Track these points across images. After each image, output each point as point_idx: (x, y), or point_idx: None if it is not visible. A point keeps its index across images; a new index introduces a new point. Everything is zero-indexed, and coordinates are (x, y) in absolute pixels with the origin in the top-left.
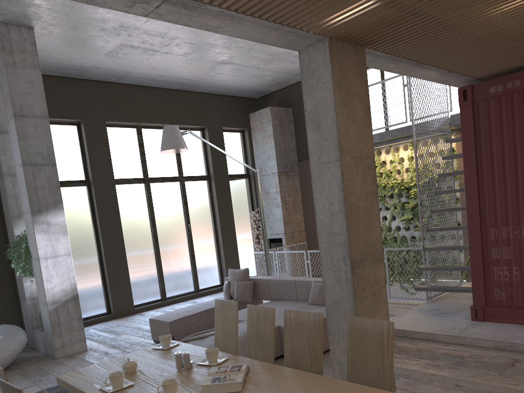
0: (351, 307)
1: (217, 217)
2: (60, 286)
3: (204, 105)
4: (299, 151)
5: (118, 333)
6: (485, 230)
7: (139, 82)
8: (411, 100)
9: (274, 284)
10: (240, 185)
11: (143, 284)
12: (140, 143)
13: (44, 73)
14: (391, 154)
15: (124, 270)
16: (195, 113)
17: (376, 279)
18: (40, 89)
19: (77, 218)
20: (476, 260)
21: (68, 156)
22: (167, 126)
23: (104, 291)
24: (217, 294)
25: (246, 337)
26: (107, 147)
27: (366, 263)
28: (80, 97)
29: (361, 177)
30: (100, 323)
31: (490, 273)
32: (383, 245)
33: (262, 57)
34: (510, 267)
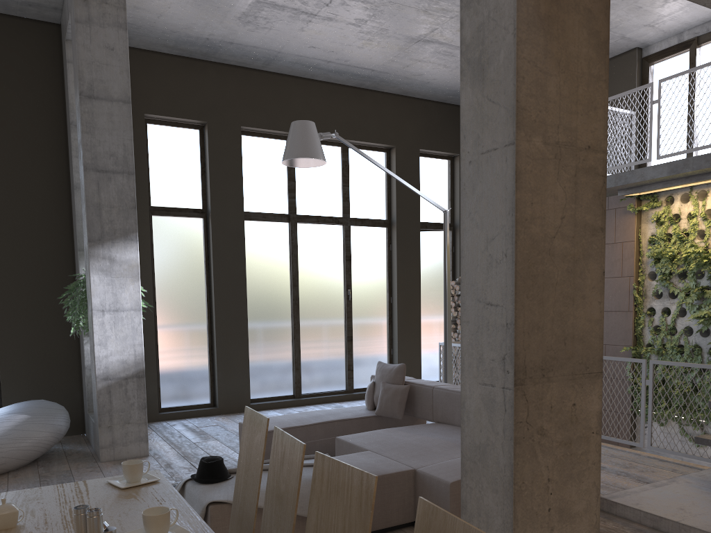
0: (507, 464)
1: (394, 284)
2: (119, 355)
3: (395, 113)
4: None
5: (208, 437)
6: None
7: (297, 71)
8: None
9: (440, 396)
10: (437, 240)
11: (268, 370)
12: None
13: (160, 50)
14: (692, 203)
15: (242, 346)
16: (379, 125)
17: (577, 412)
18: (124, 59)
19: (183, 263)
20: None
21: (182, 173)
22: (295, 122)
23: (210, 372)
24: None
25: None
26: (238, 164)
27: (555, 376)
28: (207, 88)
29: (565, 188)
30: (196, 418)
31: None
32: (657, 356)
33: None
34: None
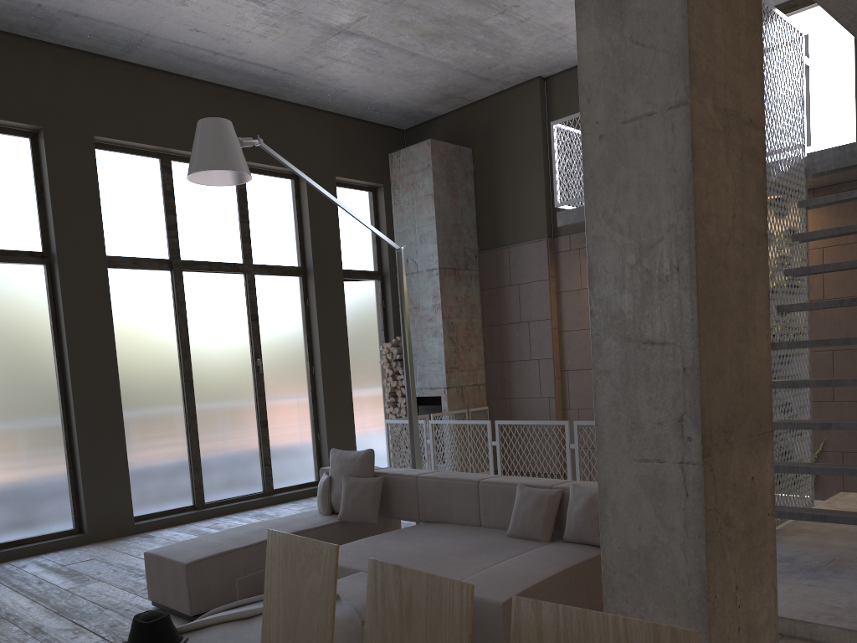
0: (693, 573)
1: (316, 349)
2: None
3: (302, 130)
4: (481, 232)
5: (85, 578)
6: None
7: (171, 65)
8: None
9: (429, 488)
10: (364, 292)
11: (156, 475)
12: (167, 190)
13: None
14: None
15: (117, 444)
16: (283, 143)
17: (756, 488)
18: None
19: (19, 330)
20: None
21: (8, 200)
22: (205, 119)
23: (71, 485)
24: (308, 501)
25: (361, 621)
26: (93, 189)
27: (736, 440)
28: (39, 79)
29: (734, 176)
30: (56, 552)
31: None
32: None
33: (421, 26)
34: None
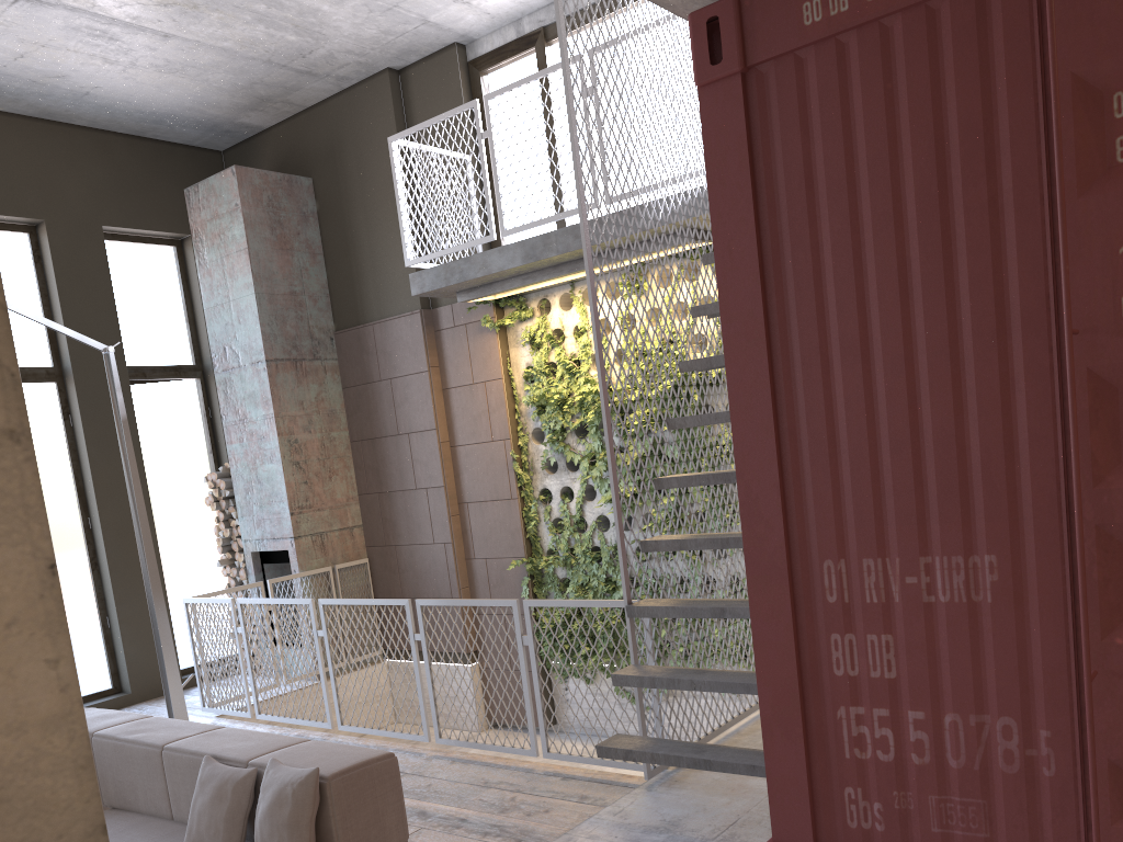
0: None
1: (90, 491)
2: None
3: (34, 155)
4: (336, 302)
5: None
6: (807, 566)
7: None
8: (569, 103)
9: (107, 754)
10: (174, 398)
11: None
12: None
13: None
14: (577, 309)
15: None
16: None
17: None
18: None
19: None
20: (779, 680)
21: None
22: None
23: None
24: None
25: None
26: None
27: None
28: None
29: None
30: None
31: (830, 729)
32: (566, 569)
33: None
34: (897, 711)
